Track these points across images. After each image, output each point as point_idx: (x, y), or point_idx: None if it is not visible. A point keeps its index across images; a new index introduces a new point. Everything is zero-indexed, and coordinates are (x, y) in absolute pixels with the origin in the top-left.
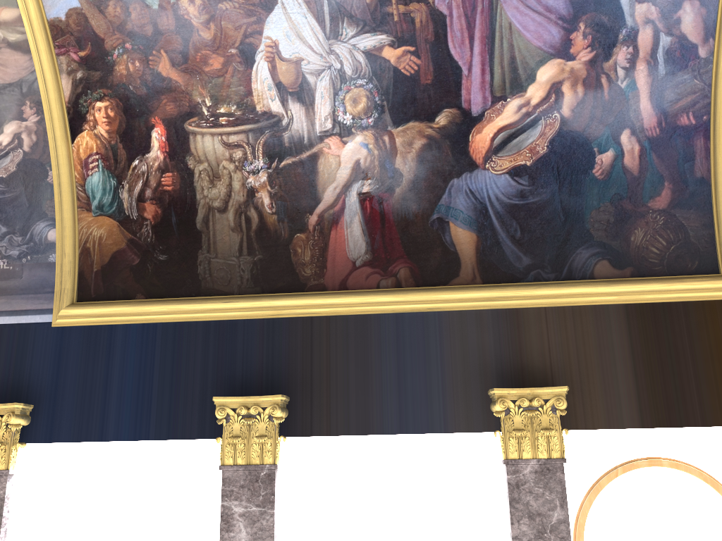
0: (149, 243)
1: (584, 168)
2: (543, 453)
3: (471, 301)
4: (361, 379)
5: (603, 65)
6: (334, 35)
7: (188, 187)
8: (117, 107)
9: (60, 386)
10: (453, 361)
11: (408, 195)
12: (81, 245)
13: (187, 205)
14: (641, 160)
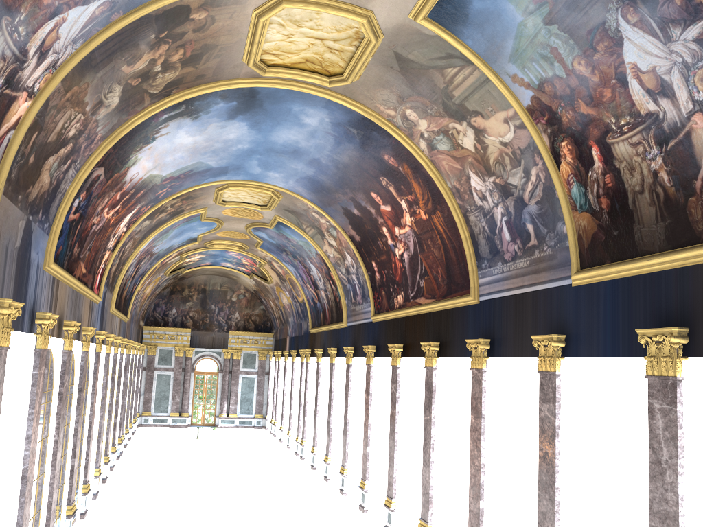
0: (607, 224)
1: None
2: None
3: None
4: None
5: None
6: (667, 40)
7: (619, 181)
8: (571, 142)
9: (578, 323)
10: None
11: None
12: (577, 233)
13: (621, 193)
14: None
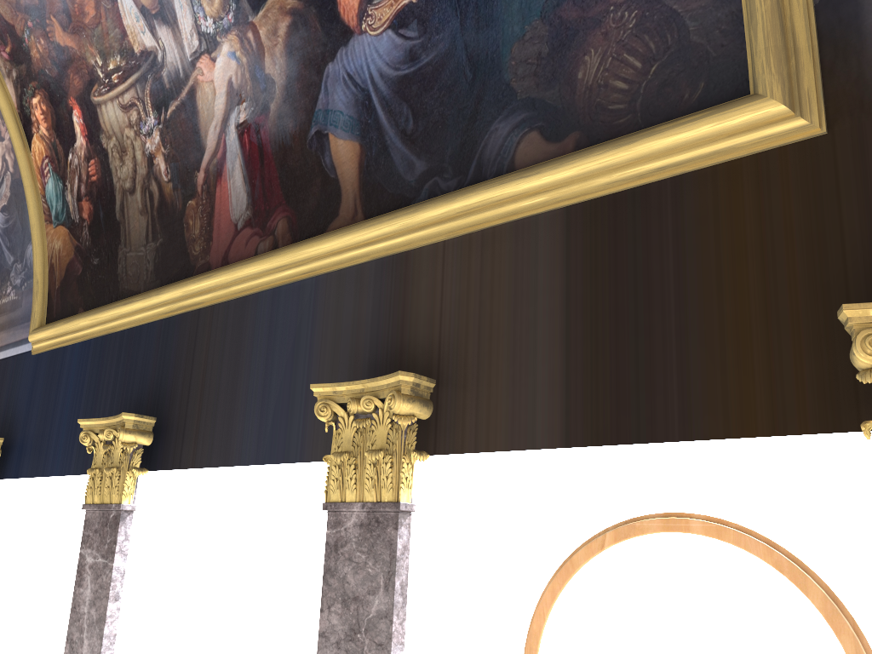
0: (87, 247)
1: None
2: (372, 492)
3: (345, 251)
4: (230, 388)
5: None
6: None
7: (107, 171)
8: (45, 98)
9: (29, 417)
10: (322, 350)
11: (284, 109)
12: (49, 262)
13: (108, 194)
14: None
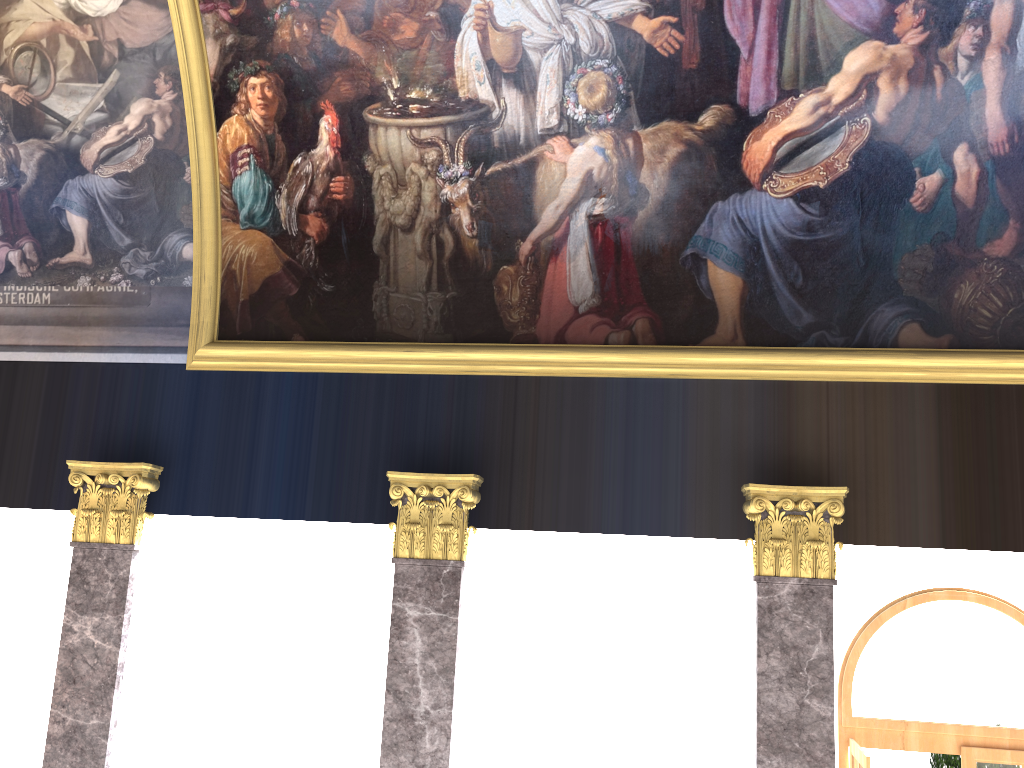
0: (311, 268)
1: (899, 194)
2: (808, 571)
3: (728, 367)
4: (576, 461)
5: (938, 51)
6: None
7: (364, 196)
8: (276, 85)
9: (195, 446)
10: (698, 445)
11: (654, 221)
12: (224, 266)
13: (361, 220)
14: (980, 187)
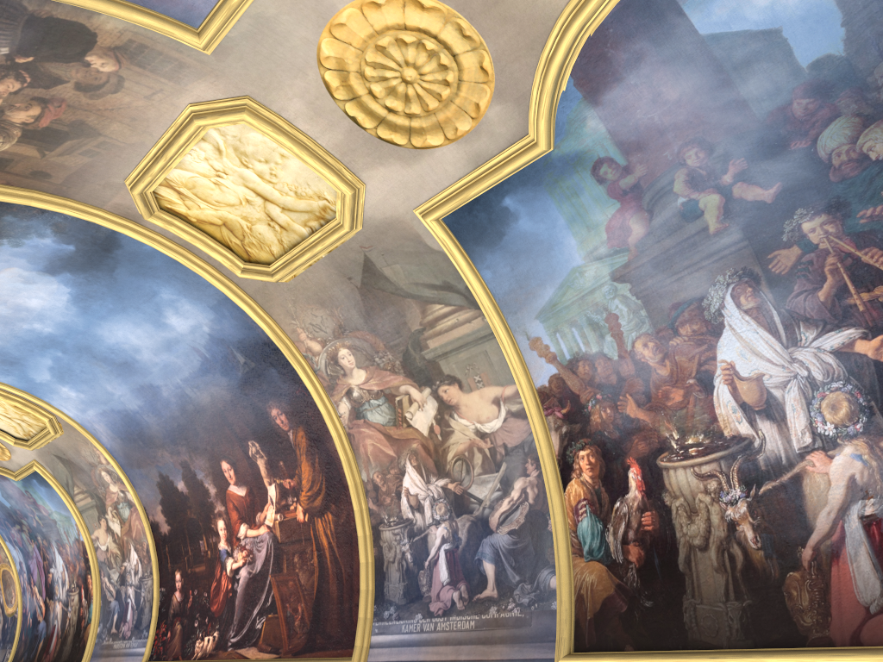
0: (634, 588)
1: None
2: None
3: None
4: None
5: None
6: (792, 342)
7: (667, 524)
8: (596, 453)
9: None
10: None
11: None
12: (576, 591)
13: (667, 544)
14: None
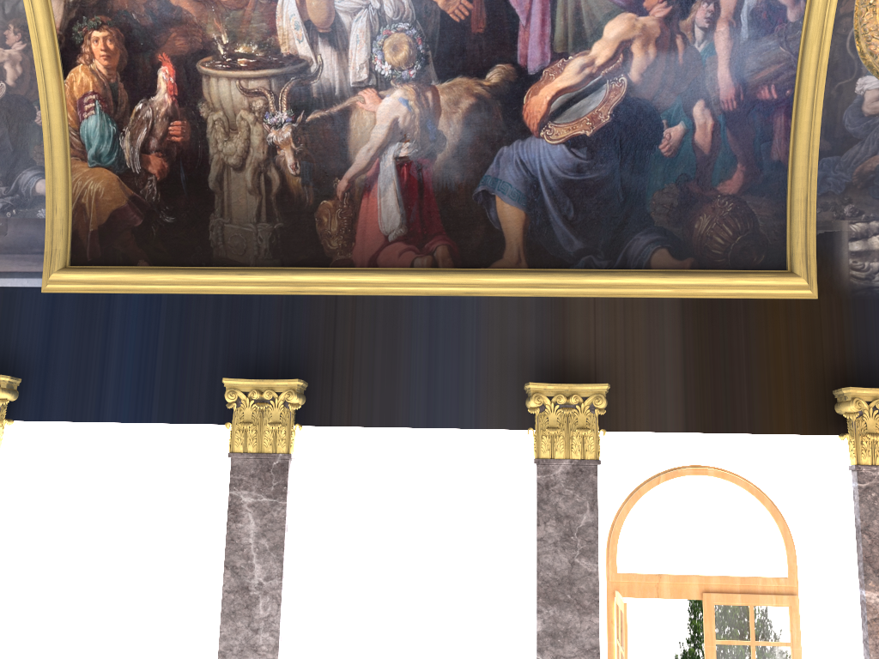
0: (153, 202)
1: (650, 142)
2: (577, 453)
3: (514, 286)
4: (388, 367)
5: (679, 23)
6: None
7: (200, 138)
8: (117, 39)
9: (51, 359)
10: (489, 351)
11: (451, 163)
12: (75, 200)
13: (198, 160)
14: (714, 137)
